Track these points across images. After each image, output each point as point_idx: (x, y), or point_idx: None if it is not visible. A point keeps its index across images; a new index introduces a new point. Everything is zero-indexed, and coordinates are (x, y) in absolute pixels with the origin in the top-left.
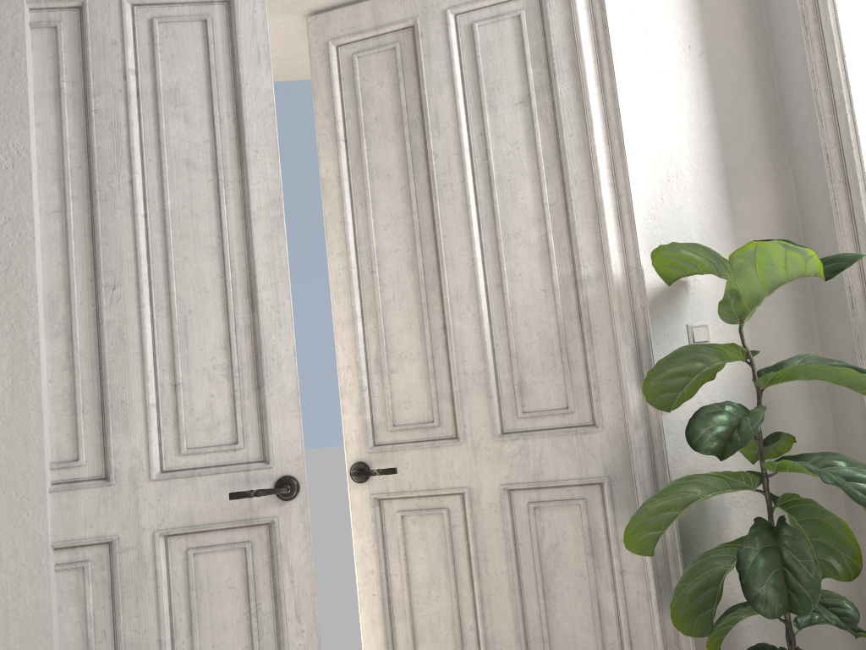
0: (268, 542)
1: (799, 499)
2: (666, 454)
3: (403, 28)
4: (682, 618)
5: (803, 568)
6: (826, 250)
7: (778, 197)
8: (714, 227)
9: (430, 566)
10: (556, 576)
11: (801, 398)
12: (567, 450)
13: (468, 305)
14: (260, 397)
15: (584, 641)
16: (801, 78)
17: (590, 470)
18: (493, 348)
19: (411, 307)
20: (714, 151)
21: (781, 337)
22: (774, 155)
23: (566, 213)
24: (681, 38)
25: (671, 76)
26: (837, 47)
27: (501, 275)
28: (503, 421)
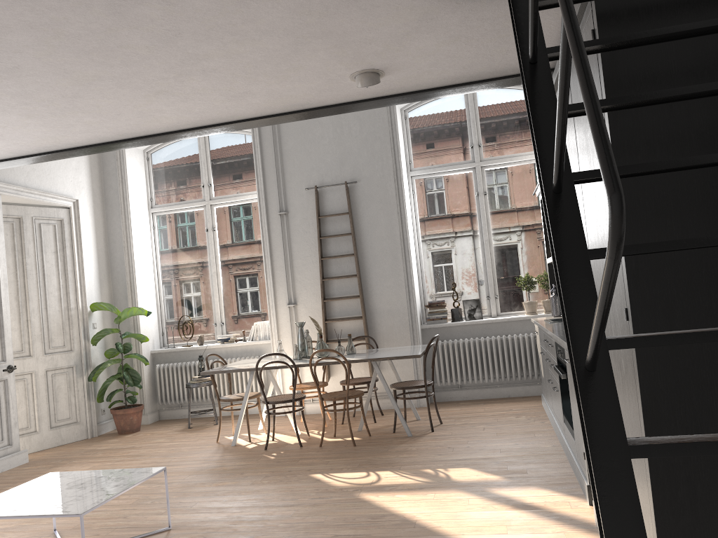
0: (4, 385)
1: (126, 365)
2: (91, 357)
3: (16, 217)
4: (98, 398)
5: (137, 375)
6: (122, 305)
7: (109, 289)
8: (98, 296)
9: (19, 397)
10: (59, 395)
11: (112, 343)
12: (65, 358)
13: (37, 313)
14: (1, 340)
15: (66, 412)
16: (119, 260)
17: (71, 363)
18: (43, 327)
19: (15, 313)
20: (98, 275)
21: (109, 327)
22: (108, 277)
23: (66, 288)
24: (92, 242)
25: (90, 252)
26: (133, 258)
27: (47, 305)
28: (45, 350)
